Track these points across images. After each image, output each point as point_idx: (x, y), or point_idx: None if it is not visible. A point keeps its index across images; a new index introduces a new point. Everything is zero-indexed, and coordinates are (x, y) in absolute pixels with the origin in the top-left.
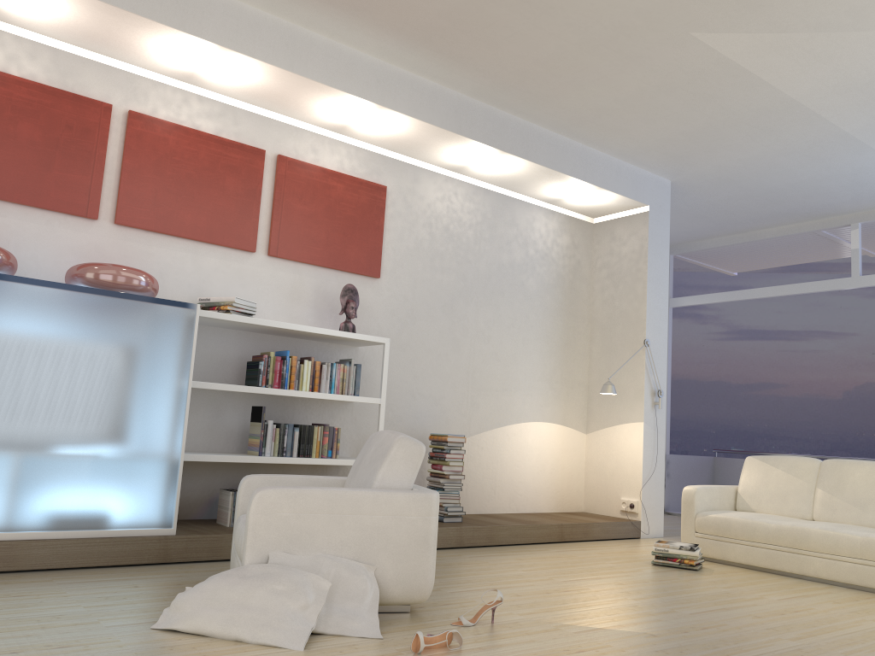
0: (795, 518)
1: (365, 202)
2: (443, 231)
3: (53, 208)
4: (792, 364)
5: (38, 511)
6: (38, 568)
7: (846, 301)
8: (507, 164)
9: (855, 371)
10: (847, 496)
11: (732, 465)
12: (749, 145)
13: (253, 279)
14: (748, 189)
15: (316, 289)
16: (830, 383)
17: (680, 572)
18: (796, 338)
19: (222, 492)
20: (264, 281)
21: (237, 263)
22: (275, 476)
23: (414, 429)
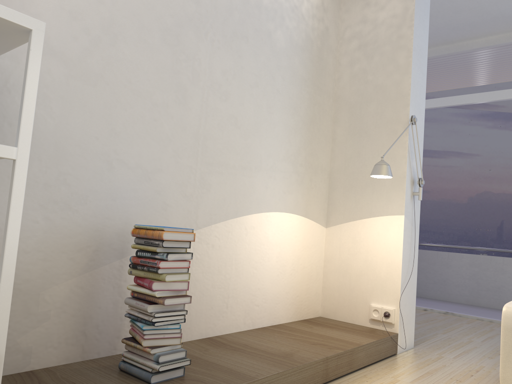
0: None
1: None
2: None
3: None
4: (433, 175)
5: None
6: None
7: (473, 130)
8: None
9: (477, 183)
10: None
11: None
12: None
13: None
14: None
15: None
16: (460, 191)
17: None
18: (437, 156)
19: None
20: None
21: None
22: None
23: (109, 217)
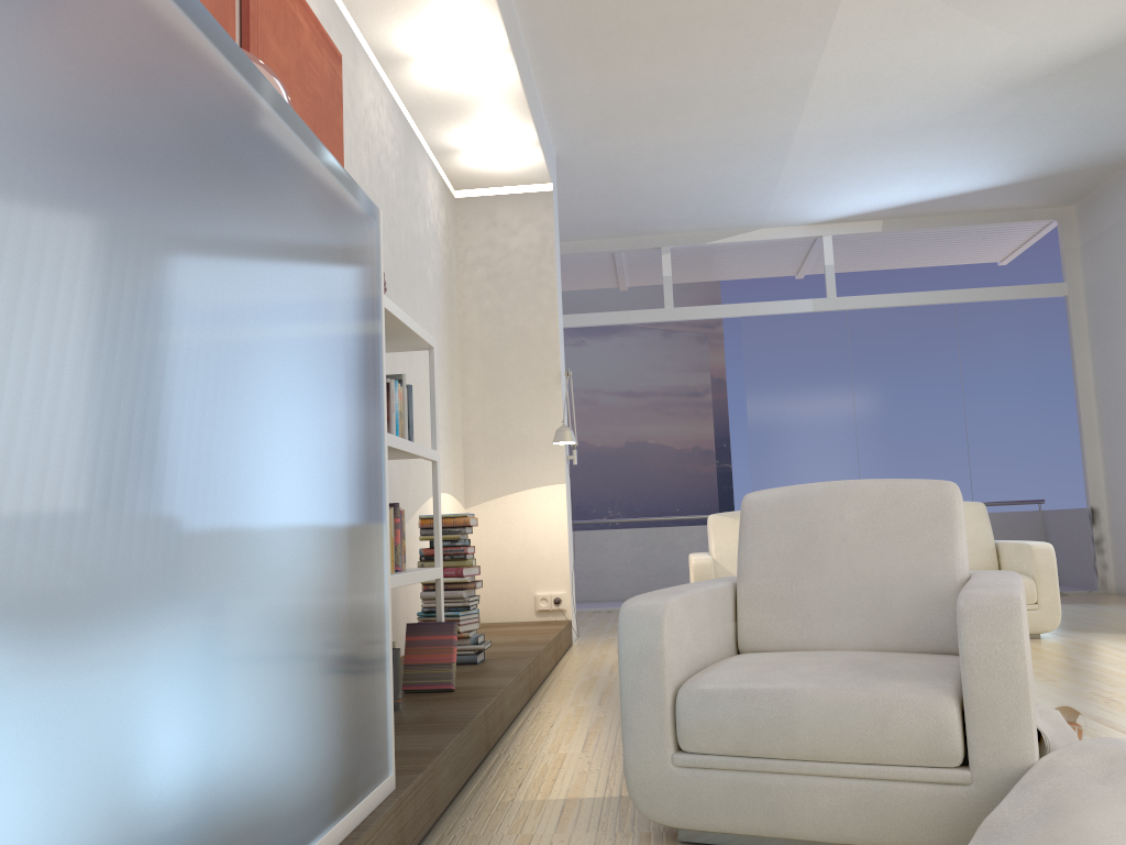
0: None
1: (327, 75)
2: (377, 164)
3: None
4: None
5: (266, 816)
6: None
7: None
8: (480, 72)
9: None
10: None
11: None
12: (697, 126)
13: None
14: (617, 185)
15: None
16: None
17: None
18: None
19: None
20: None
21: None
22: (686, 593)
23: None
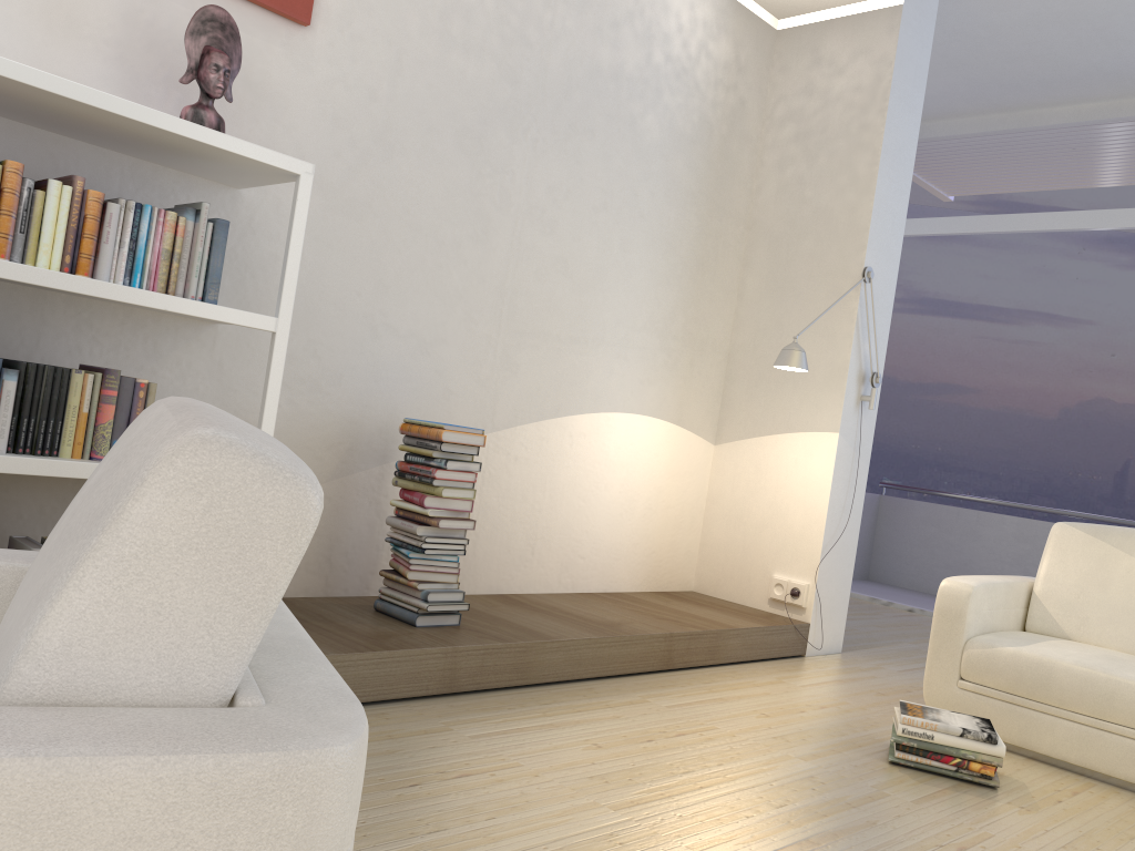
0: None
1: None
2: None
3: None
4: (992, 359)
5: None
6: None
7: (1086, 269)
8: None
9: (1083, 380)
10: None
11: (909, 512)
12: None
13: None
14: None
15: (127, 15)
16: (1044, 393)
17: (970, 800)
18: (1004, 320)
19: None
20: None
21: None
22: None
23: (369, 405)
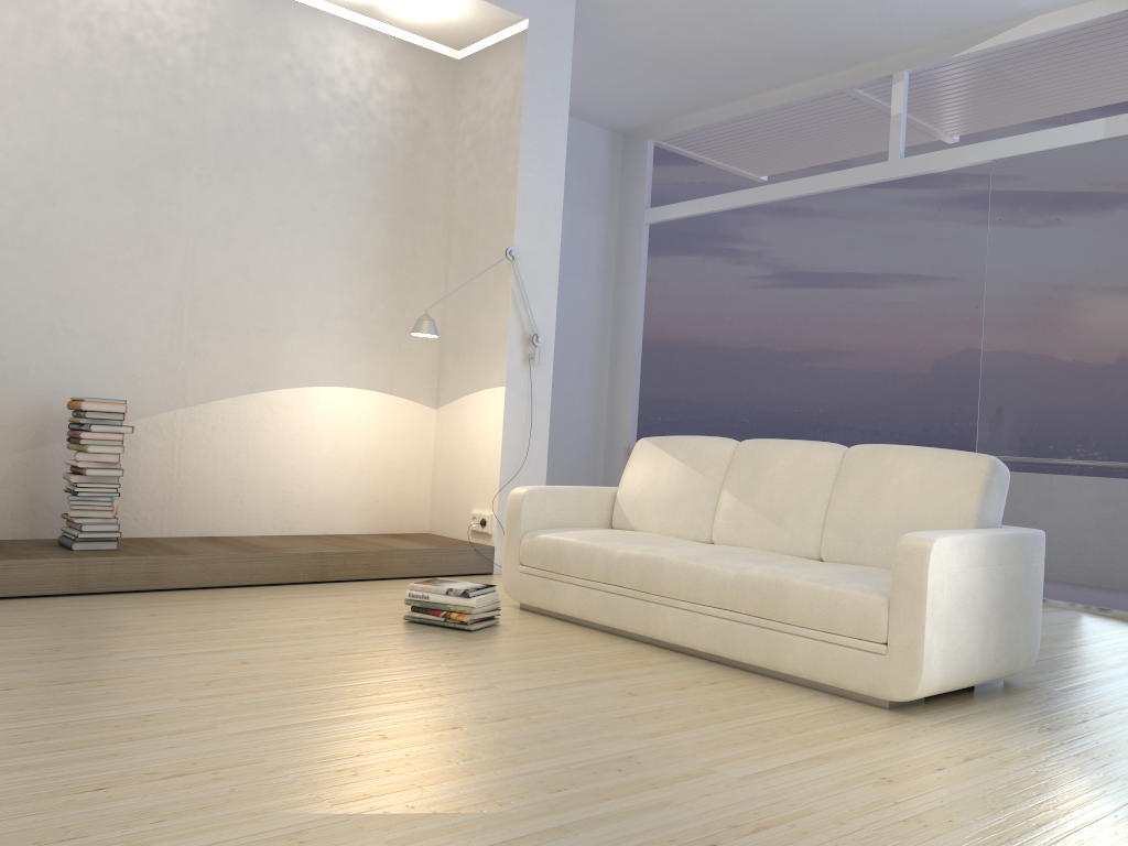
0: (681, 541)
1: None
2: (121, 43)
3: None
4: (862, 323)
5: None
6: None
7: (944, 229)
8: None
9: (950, 334)
10: (759, 502)
11: None
12: None
13: None
14: (712, 0)
15: None
16: (915, 350)
17: (429, 636)
18: (871, 285)
19: None
20: None
21: None
22: None
23: (58, 391)
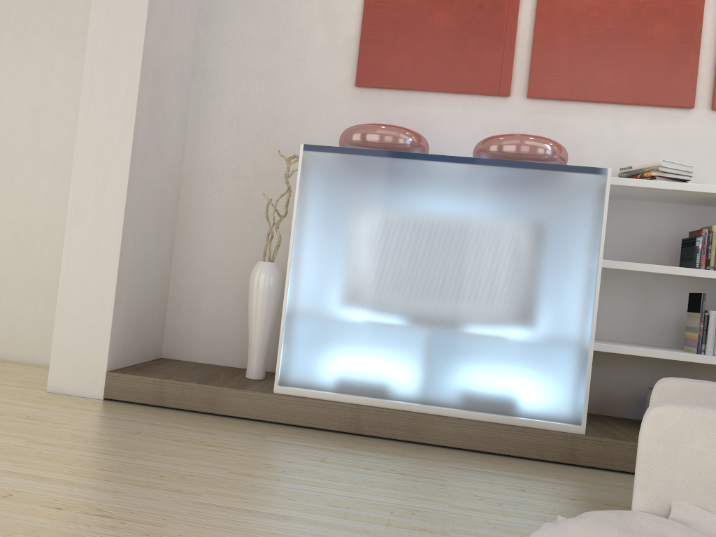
0: None
1: None
2: None
3: (467, 91)
4: None
5: (441, 387)
6: (440, 444)
7: None
8: None
9: None
10: None
11: None
12: None
13: (691, 141)
14: None
15: None
16: None
17: None
18: None
19: (650, 392)
20: (706, 142)
21: (669, 124)
22: (703, 383)
23: None
